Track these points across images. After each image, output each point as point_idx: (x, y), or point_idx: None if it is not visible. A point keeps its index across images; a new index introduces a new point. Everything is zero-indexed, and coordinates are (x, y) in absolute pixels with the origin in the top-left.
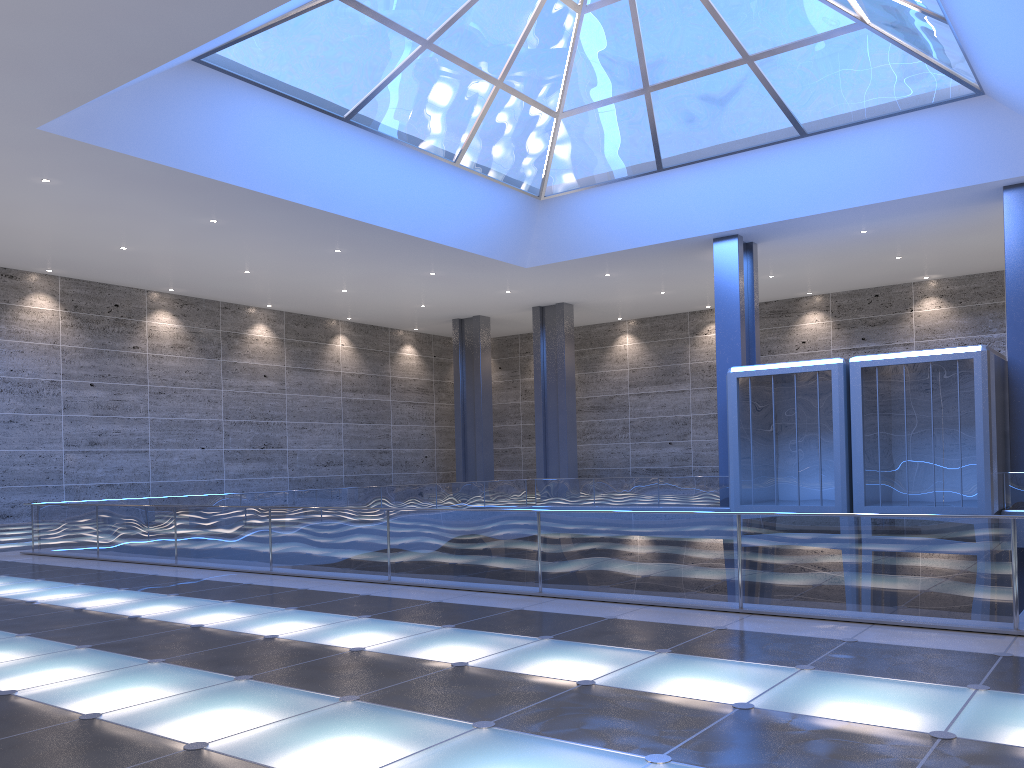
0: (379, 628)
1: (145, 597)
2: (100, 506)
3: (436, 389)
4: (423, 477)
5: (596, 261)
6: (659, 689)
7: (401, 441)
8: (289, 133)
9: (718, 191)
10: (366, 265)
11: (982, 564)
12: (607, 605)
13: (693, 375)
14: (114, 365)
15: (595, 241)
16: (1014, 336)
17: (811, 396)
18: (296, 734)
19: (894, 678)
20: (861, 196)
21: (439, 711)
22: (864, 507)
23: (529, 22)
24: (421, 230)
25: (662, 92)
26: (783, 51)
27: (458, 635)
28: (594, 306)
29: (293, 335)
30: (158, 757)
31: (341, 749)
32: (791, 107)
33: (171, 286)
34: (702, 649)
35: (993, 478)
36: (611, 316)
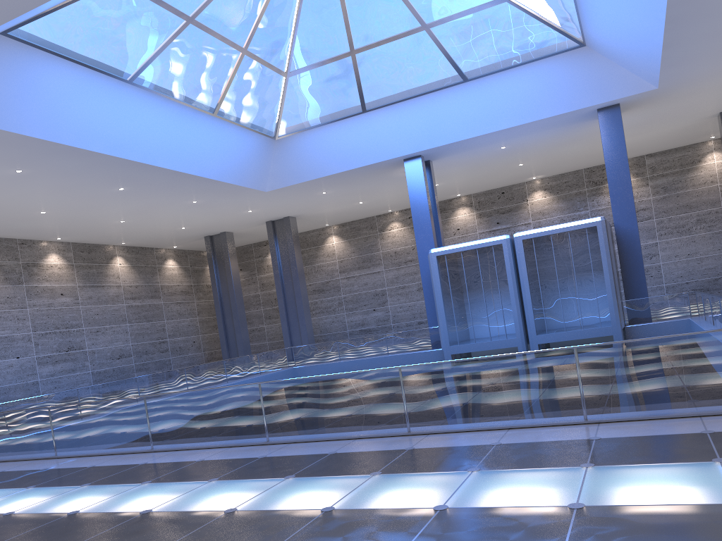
0: (318, 485)
1: (61, 491)
2: None
3: (195, 290)
4: (194, 357)
5: (318, 182)
6: (646, 500)
7: (174, 332)
8: (84, 94)
9: (407, 124)
10: (143, 199)
11: None
12: (476, 434)
13: (384, 260)
14: None
15: (318, 167)
16: (616, 209)
17: (490, 263)
18: None
19: None
20: (506, 121)
21: None
22: (536, 336)
23: (265, 3)
24: (190, 167)
25: (364, 54)
26: (450, 20)
27: (397, 480)
28: (310, 217)
29: (80, 260)
30: None
31: None
32: (456, 60)
33: None
34: (614, 458)
35: (619, 305)
36: (321, 223)
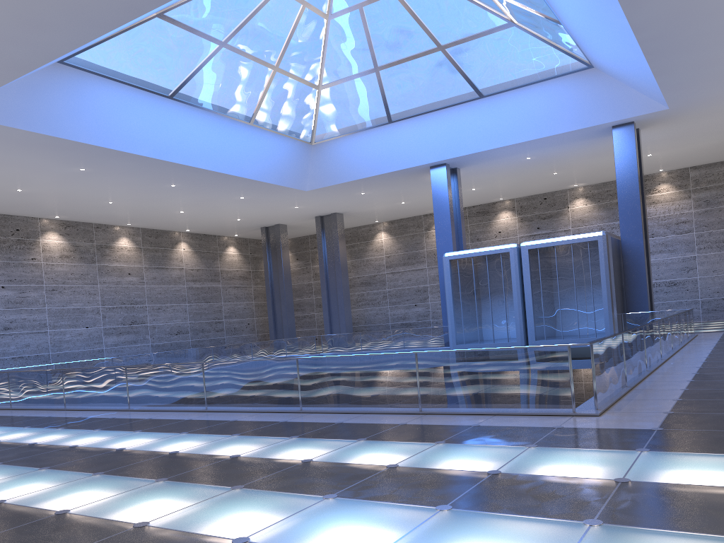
0: (191, 439)
1: (41, 431)
2: (10, 372)
3: (253, 276)
4: (247, 338)
5: (354, 184)
6: (348, 460)
7: (230, 314)
8: (131, 108)
9: (430, 135)
10: (194, 194)
11: (553, 374)
12: (340, 415)
13: (428, 258)
14: (18, 272)
15: (351, 171)
16: (624, 224)
17: (497, 270)
18: (124, 501)
19: (487, 444)
20: (522, 135)
21: (213, 482)
22: (535, 341)
23: (293, 27)
24: (230, 169)
25: (387, 70)
26: (463, 42)
27: (240, 439)
28: (357, 214)
29: (148, 244)
30: (38, 519)
31: (149, 506)
32: (472, 78)
33: (57, 214)
34: (385, 437)
35: (614, 317)
36: (370, 220)
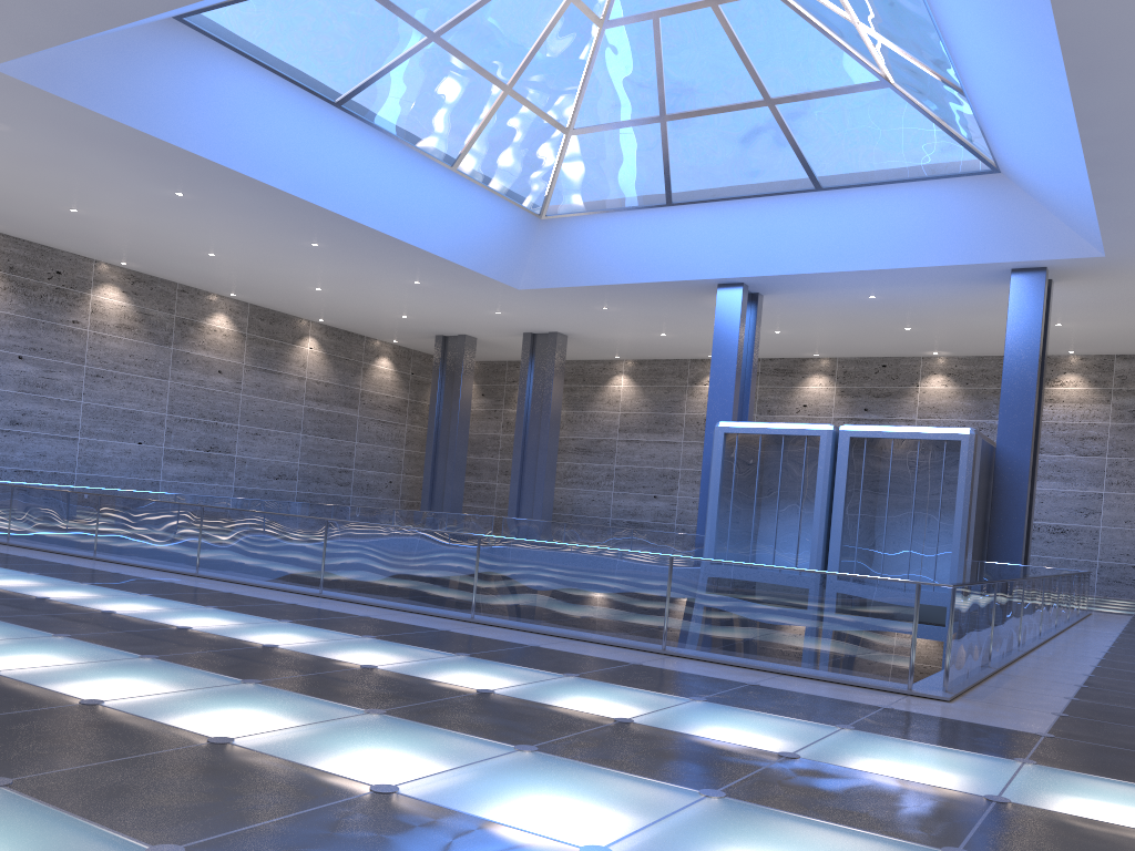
0: (298, 631)
1: (56, 582)
2: (16, 487)
3: (410, 409)
4: (385, 504)
5: (594, 292)
6: (552, 702)
7: (365, 461)
8: (273, 111)
9: (727, 235)
10: (345, 264)
11: (887, 625)
12: (535, 636)
13: (687, 427)
14: (48, 339)
15: (595, 270)
16: (1005, 423)
17: (797, 461)
18: (192, 702)
19: (774, 714)
20: (871, 260)
21: (336, 698)
22: None
23: (546, 29)
24: (408, 234)
25: (679, 123)
26: (805, 99)
27: (376, 644)
28: (590, 340)
29: (257, 331)
30: (53, 706)
31: (233, 716)
32: (808, 158)
33: (124, 259)
34: (609, 677)
35: (967, 565)
36: (608, 353)
